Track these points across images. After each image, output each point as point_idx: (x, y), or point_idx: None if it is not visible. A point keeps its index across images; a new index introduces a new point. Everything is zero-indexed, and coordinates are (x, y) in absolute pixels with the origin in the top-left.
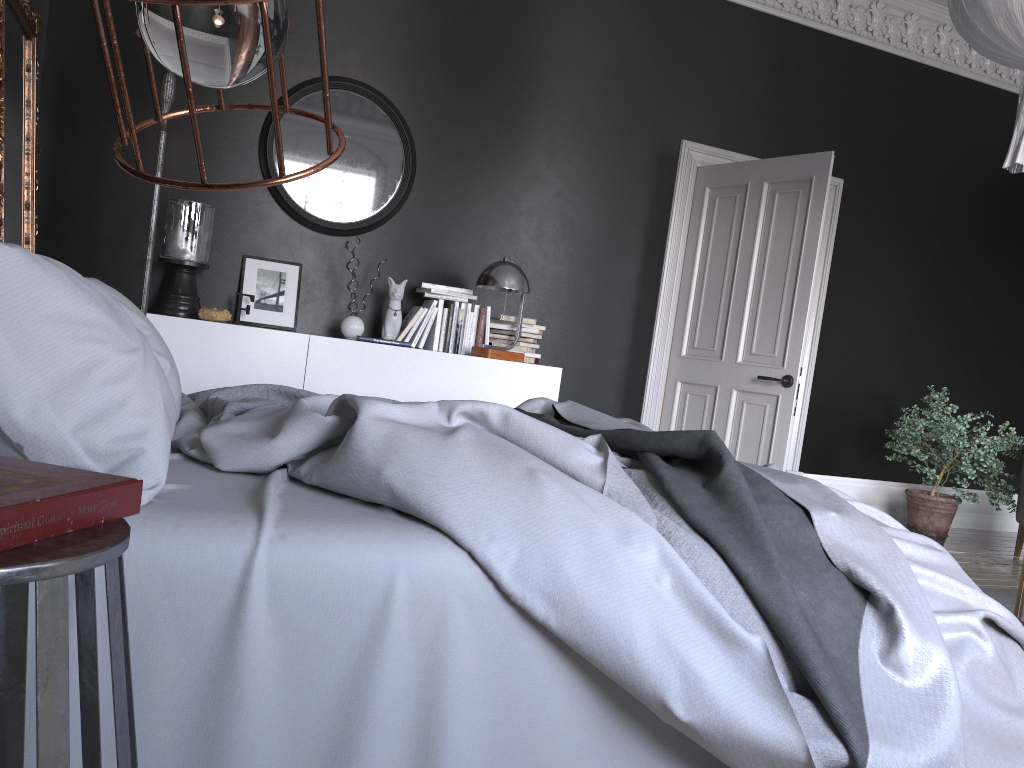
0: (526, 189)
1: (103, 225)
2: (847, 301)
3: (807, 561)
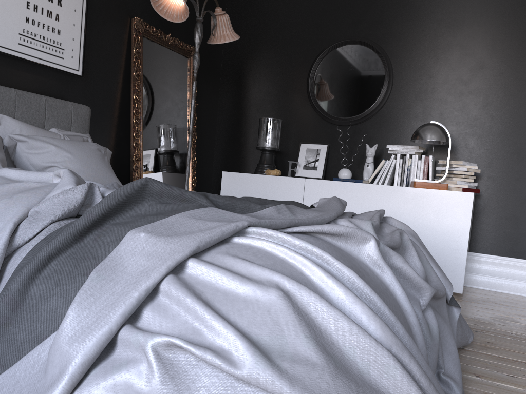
0: (473, 75)
1: (242, 136)
2: None
3: (81, 266)
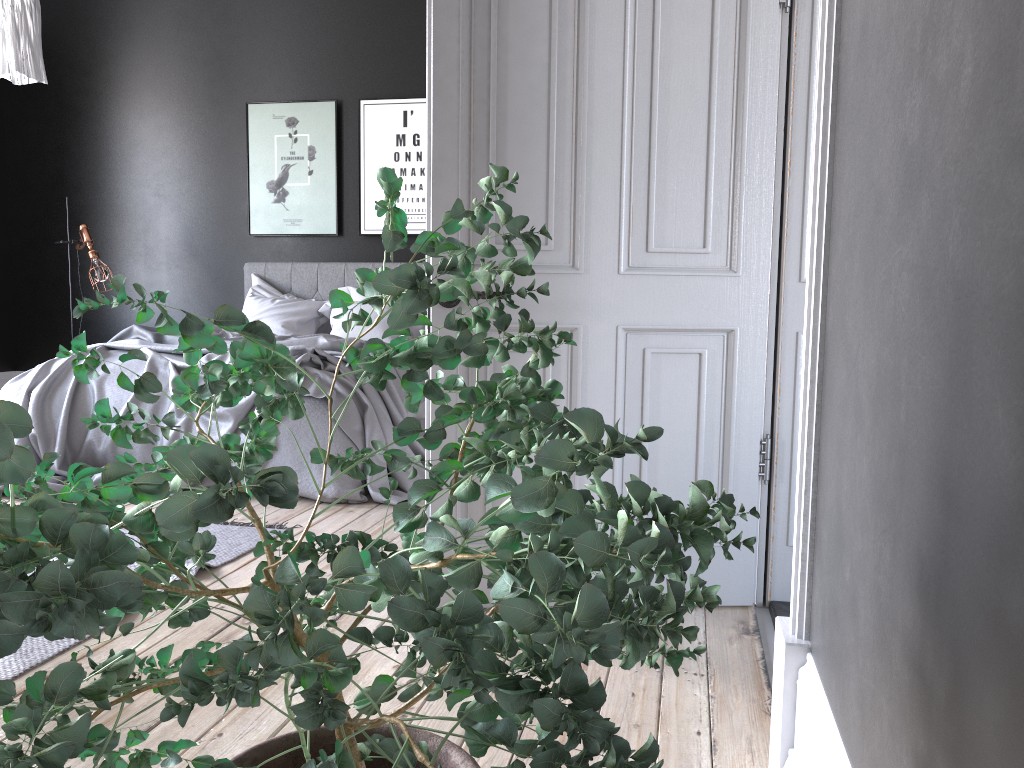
0: None
1: None
2: None
3: None
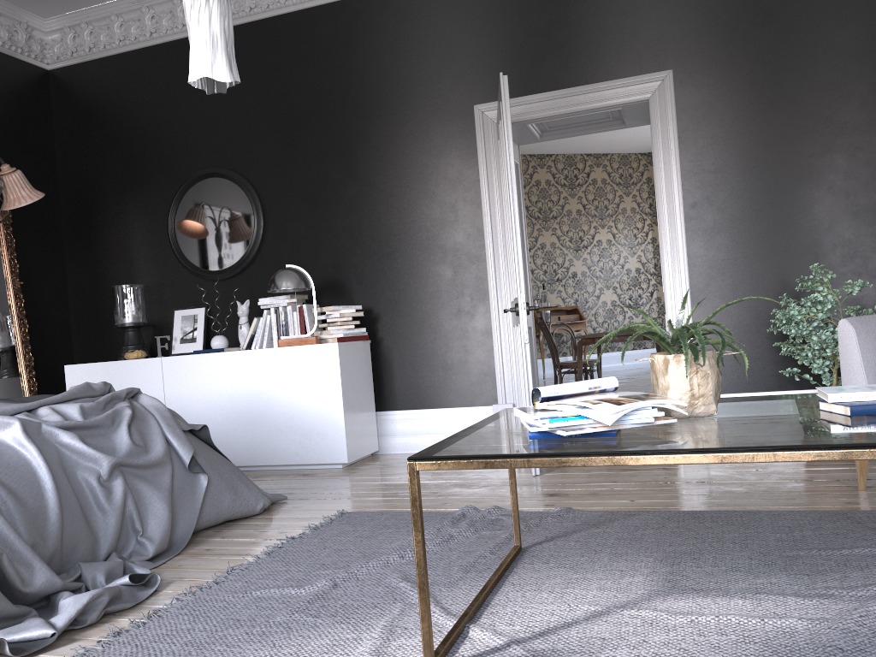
0: (347, 200)
1: (103, 312)
2: (717, 194)
3: None
